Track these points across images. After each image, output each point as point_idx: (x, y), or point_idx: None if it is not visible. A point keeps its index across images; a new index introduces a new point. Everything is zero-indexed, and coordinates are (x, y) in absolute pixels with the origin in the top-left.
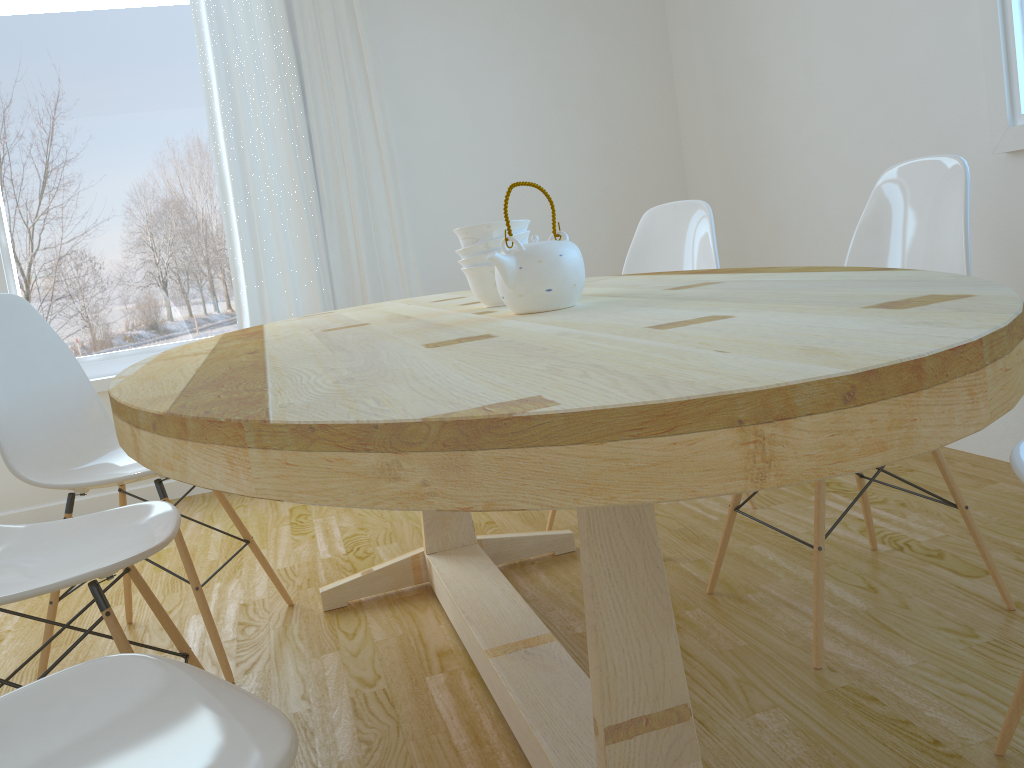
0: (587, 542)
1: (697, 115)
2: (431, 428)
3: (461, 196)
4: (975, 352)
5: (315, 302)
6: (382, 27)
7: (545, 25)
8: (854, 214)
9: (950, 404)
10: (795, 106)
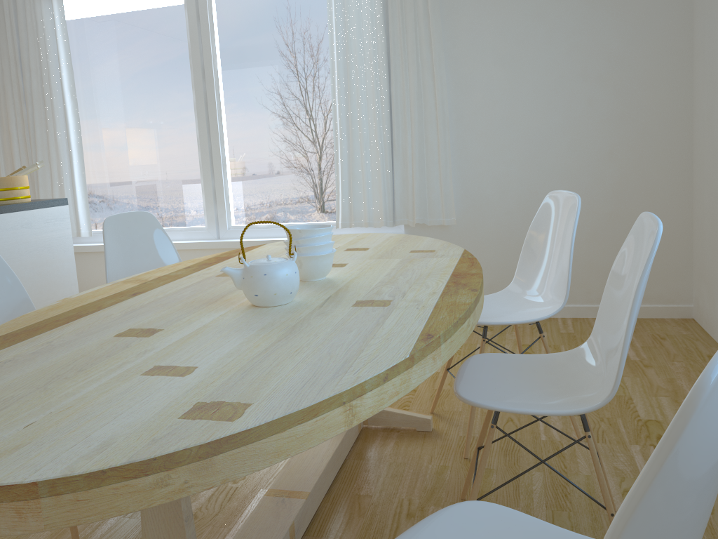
0: None
1: (702, 90)
2: None
3: (494, 144)
4: (25, 490)
5: (380, 210)
6: (450, 22)
7: (578, 15)
8: None
9: None
10: None
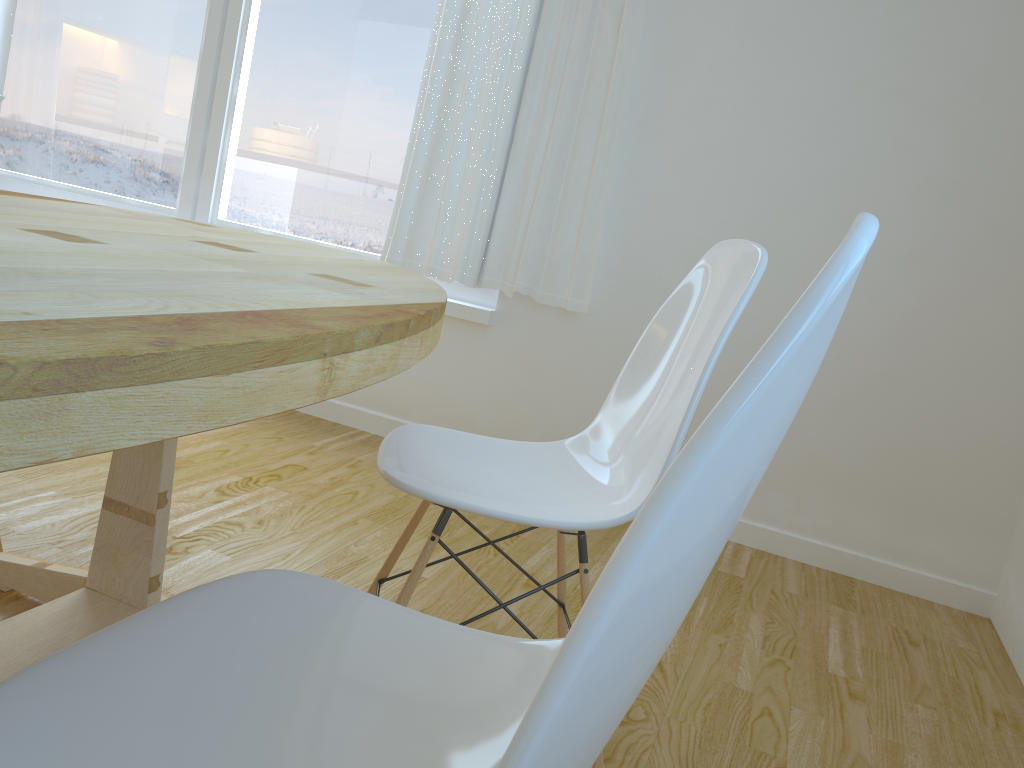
0: None
1: None
2: None
3: (699, 185)
4: None
5: (458, 252)
6: None
7: None
8: None
9: None
10: None
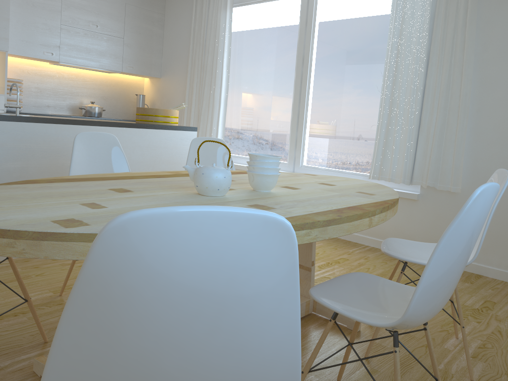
0: None
1: None
2: None
3: (507, 134)
4: None
5: (401, 171)
6: (484, 32)
7: None
8: None
9: None
10: None
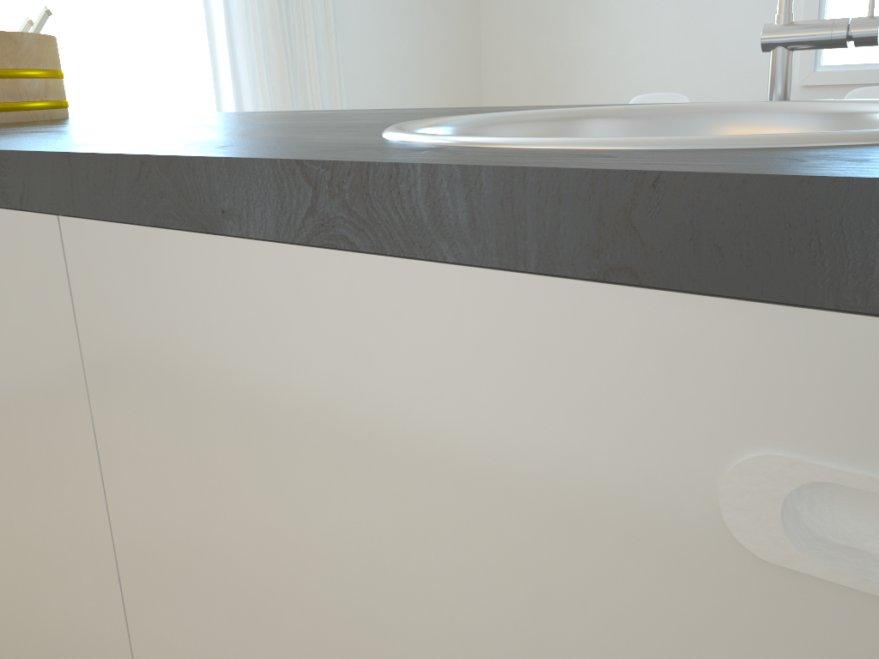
0: None
1: (505, 26)
2: None
3: (366, 65)
4: None
5: None
6: None
7: None
8: None
9: None
10: (621, 34)
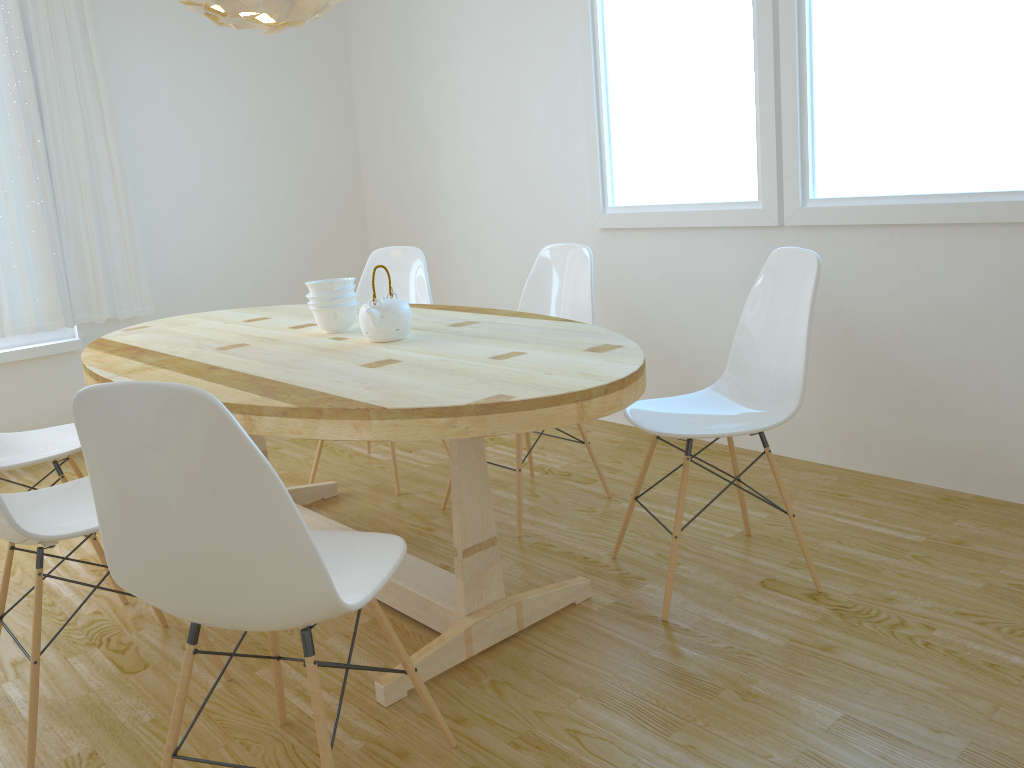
0: (457, 461)
1: (377, 160)
2: (471, 407)
3: (183, 215)
4: (636, 374)
5: (54, 307)
6: (113, 62)
7: (256, 74)
8: (501, 253)
9: (630, 392)
10: (460, 170)
